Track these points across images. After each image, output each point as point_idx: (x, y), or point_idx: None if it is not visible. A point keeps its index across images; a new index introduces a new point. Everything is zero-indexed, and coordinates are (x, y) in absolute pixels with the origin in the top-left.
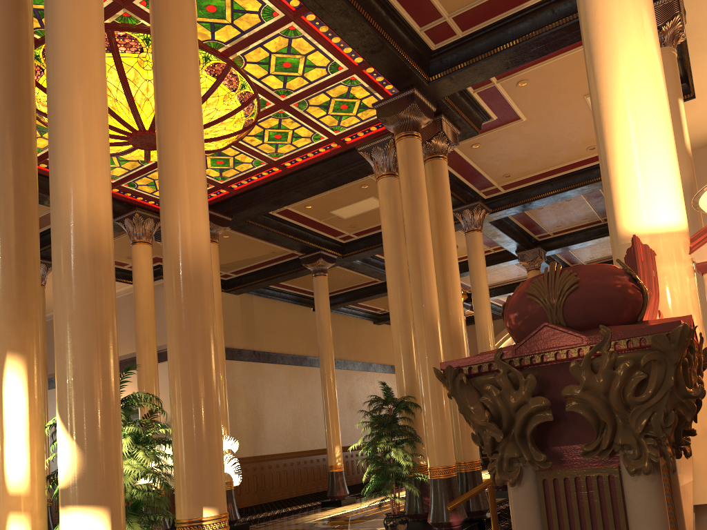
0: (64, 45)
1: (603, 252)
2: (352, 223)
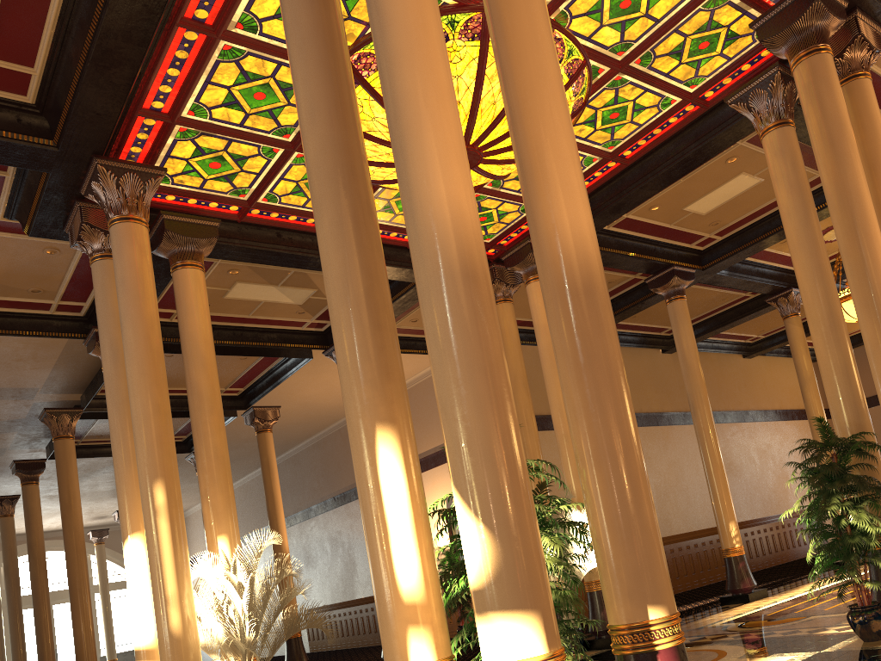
0: (393, 6)
1: None
2: (713, 218)
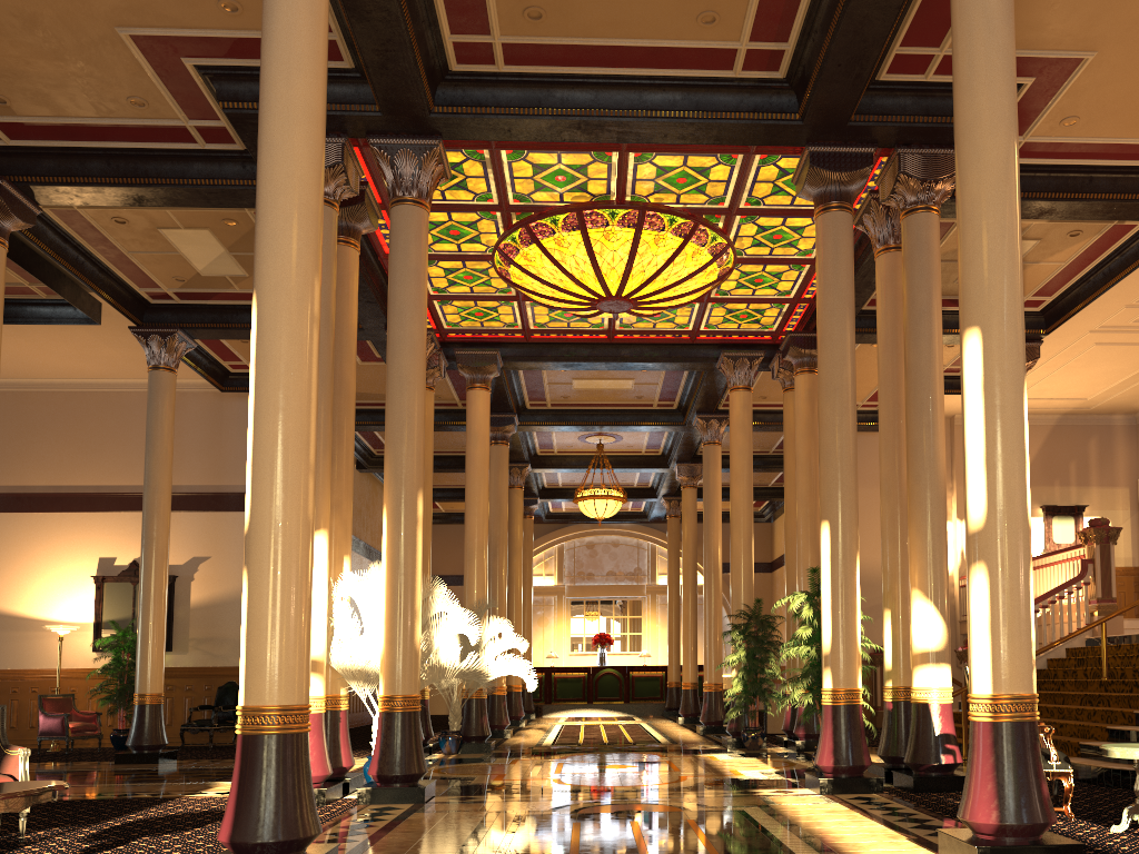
0: (939, 353)
1: (728, 478)
2: (571, 394)
